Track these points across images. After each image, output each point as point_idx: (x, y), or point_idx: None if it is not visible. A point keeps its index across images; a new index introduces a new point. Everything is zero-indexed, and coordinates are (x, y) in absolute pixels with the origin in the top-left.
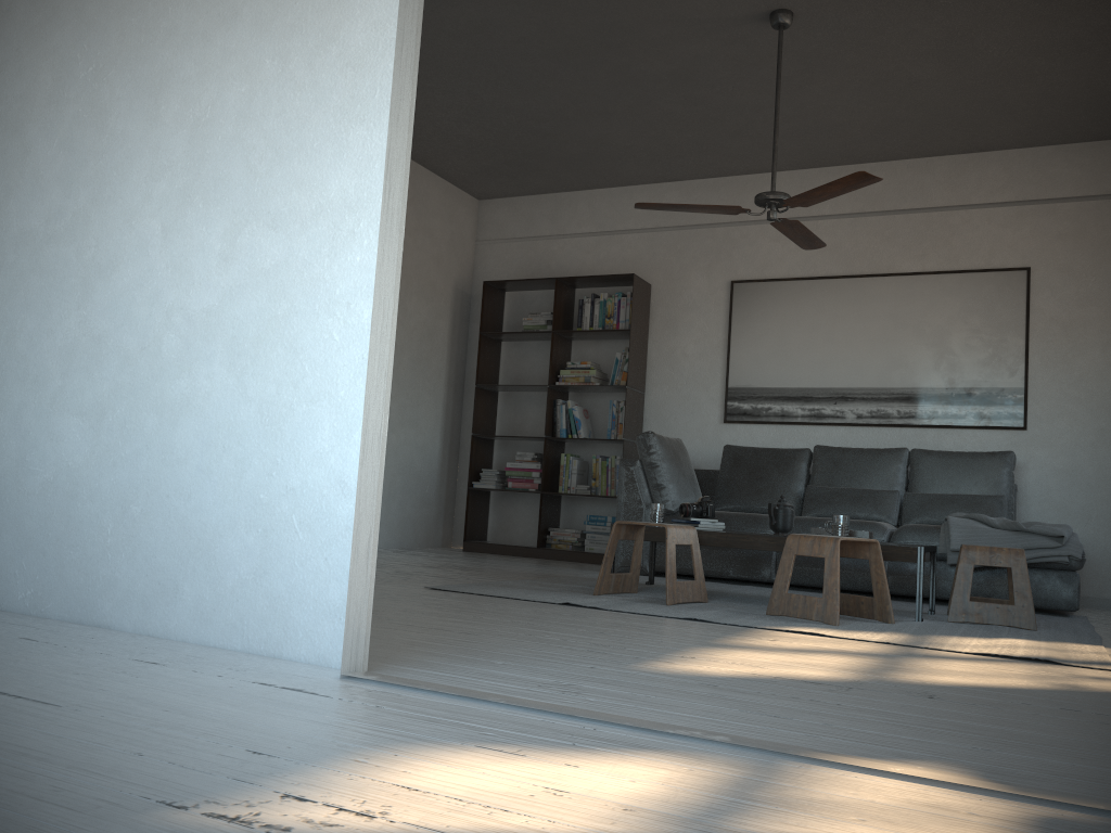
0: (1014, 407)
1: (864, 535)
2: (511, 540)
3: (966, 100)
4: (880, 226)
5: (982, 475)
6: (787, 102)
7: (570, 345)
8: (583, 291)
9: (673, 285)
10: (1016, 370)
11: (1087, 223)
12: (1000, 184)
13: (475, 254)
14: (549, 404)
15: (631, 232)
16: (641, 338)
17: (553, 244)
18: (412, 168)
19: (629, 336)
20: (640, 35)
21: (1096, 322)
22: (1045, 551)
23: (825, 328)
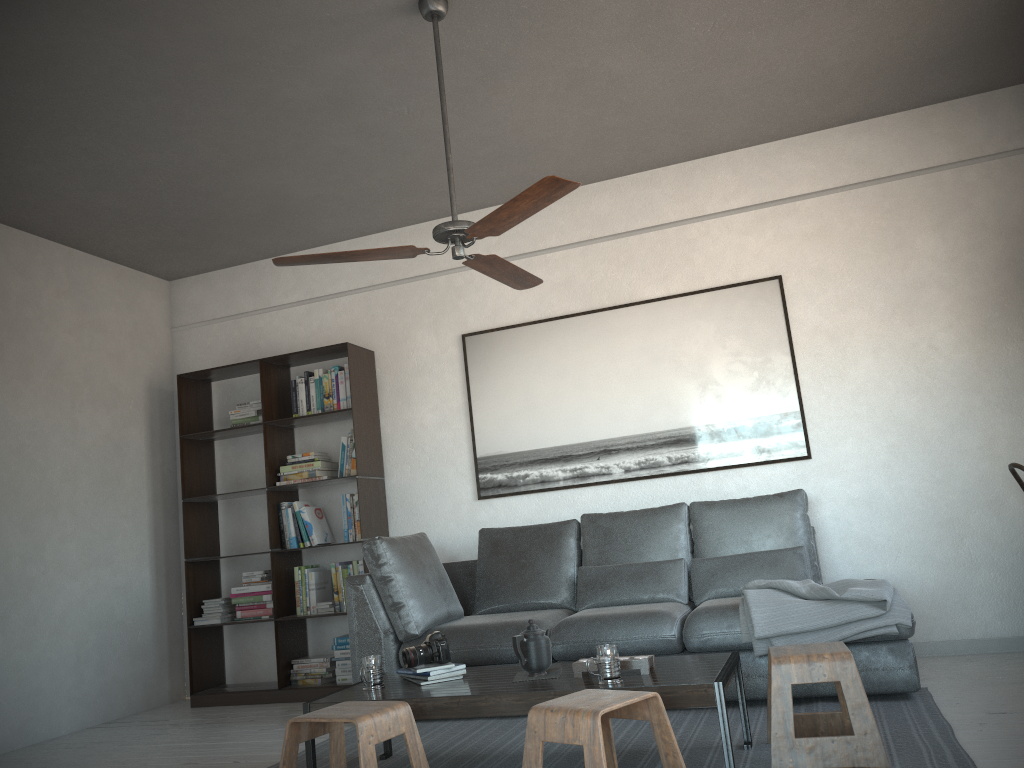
0: (794, 434)
1: (642, 665)
2: (255, 678)
3: (678, 95)
4: (614, 251)
5: (774, 524)
6: (477, 120)
7: (291, 434)
8: (299, 369)
9: (399, 348)
10: (787, 392)
11: (832, 219)
12: (733, 189)
13: (173, 343)
14: (271, 509)
15: (344, 294)
16: (370, 415)
17: (259, 320)
18: (64, 254)
19: (352, 416)
20: (266, 48)
21: (862, 326)
22: (868, 623)
23: (573, 373)
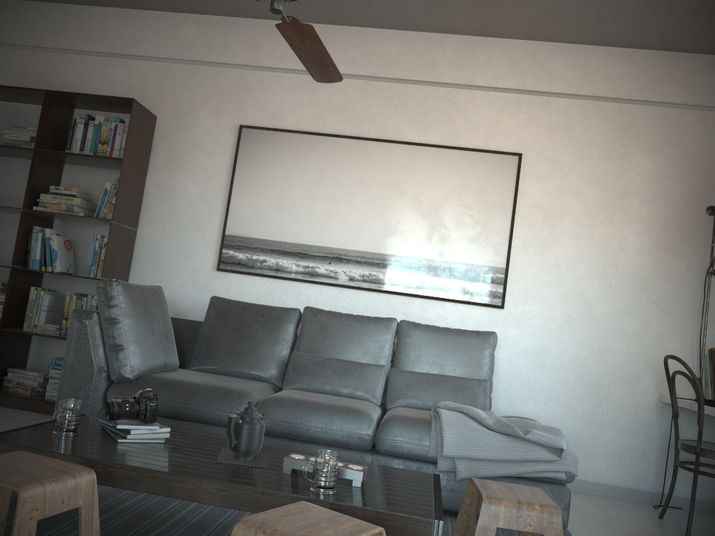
0: (495, 286)
1: (356, 476)
2: None
3: None
4: (391, 92)
5: (467, 355)
6: None
7: (60, 168)
8: (83, 113)
9: (180, 121)
10: (500, 250)
11: (574, 120)
12: (503, 71)
13: None
14: (22, 230)
15: (143, 59)
16: (138, 171)
17: (57, 58)
18: None
19: (121, 166)
20: None
21: (573, 214)
22: (543, 465)
23: (328, 186)
